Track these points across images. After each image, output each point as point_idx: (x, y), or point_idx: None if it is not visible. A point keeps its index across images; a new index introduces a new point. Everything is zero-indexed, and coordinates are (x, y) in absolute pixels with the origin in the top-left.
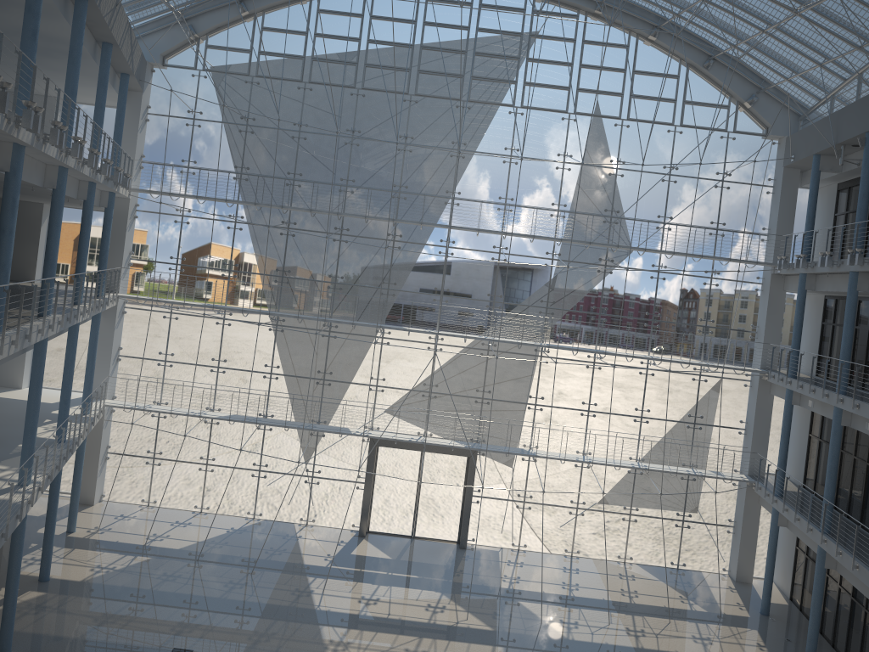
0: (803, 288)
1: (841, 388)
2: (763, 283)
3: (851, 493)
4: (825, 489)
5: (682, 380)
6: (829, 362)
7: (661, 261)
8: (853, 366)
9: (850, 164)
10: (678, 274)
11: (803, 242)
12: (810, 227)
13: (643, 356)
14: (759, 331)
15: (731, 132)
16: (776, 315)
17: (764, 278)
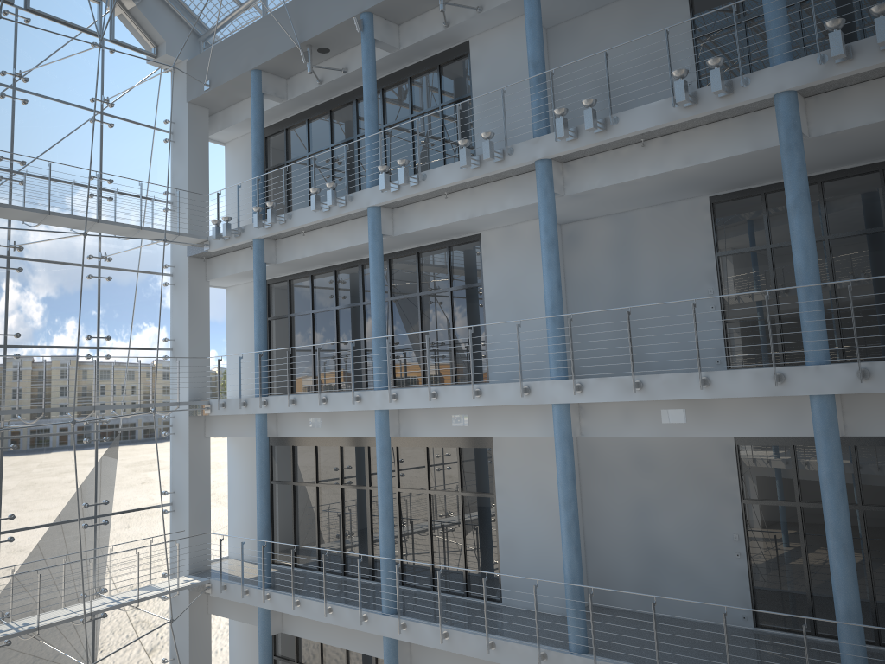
0: (262, 260)
1: (383, 380)
2: (174, 273)
3: (374, 542)
4: (383, 543)
5: (69, 446)
6: (292, 370)
7: (12, 239)
8: (341, 362)
9: (304, 85)
10: (45, 262)
11: (258, 191)
12: (261, 172)
13: (9, 410)
14: (179, 346)
15: (108, 41)
16: (201, 318)
17: (175, 267)
